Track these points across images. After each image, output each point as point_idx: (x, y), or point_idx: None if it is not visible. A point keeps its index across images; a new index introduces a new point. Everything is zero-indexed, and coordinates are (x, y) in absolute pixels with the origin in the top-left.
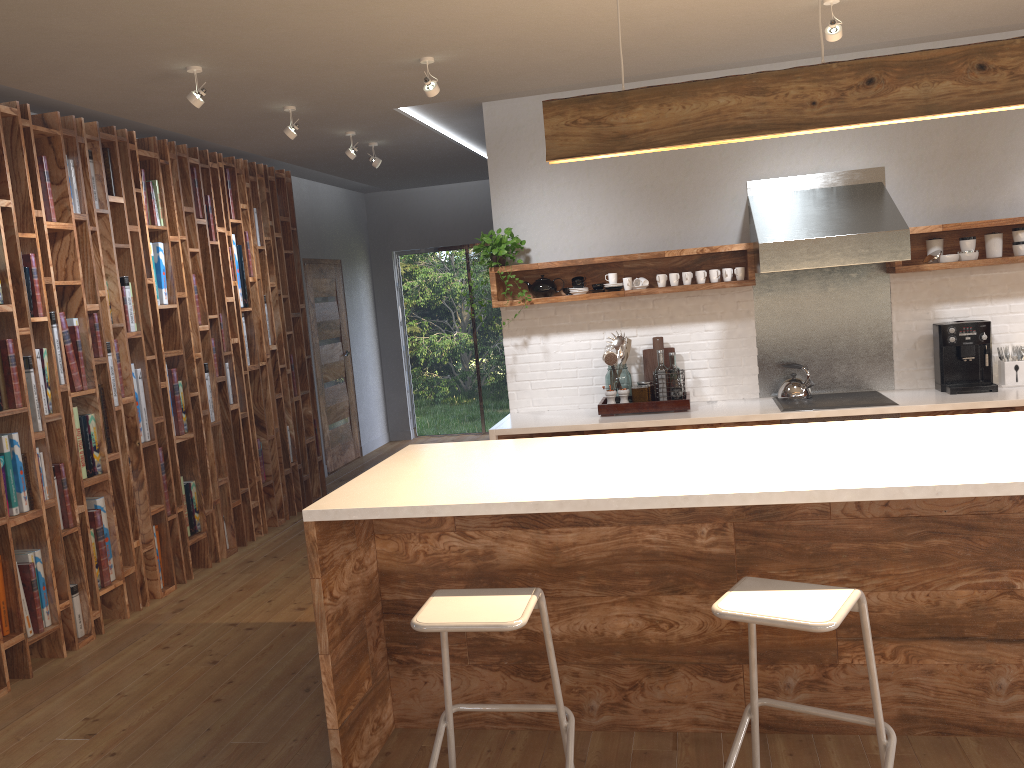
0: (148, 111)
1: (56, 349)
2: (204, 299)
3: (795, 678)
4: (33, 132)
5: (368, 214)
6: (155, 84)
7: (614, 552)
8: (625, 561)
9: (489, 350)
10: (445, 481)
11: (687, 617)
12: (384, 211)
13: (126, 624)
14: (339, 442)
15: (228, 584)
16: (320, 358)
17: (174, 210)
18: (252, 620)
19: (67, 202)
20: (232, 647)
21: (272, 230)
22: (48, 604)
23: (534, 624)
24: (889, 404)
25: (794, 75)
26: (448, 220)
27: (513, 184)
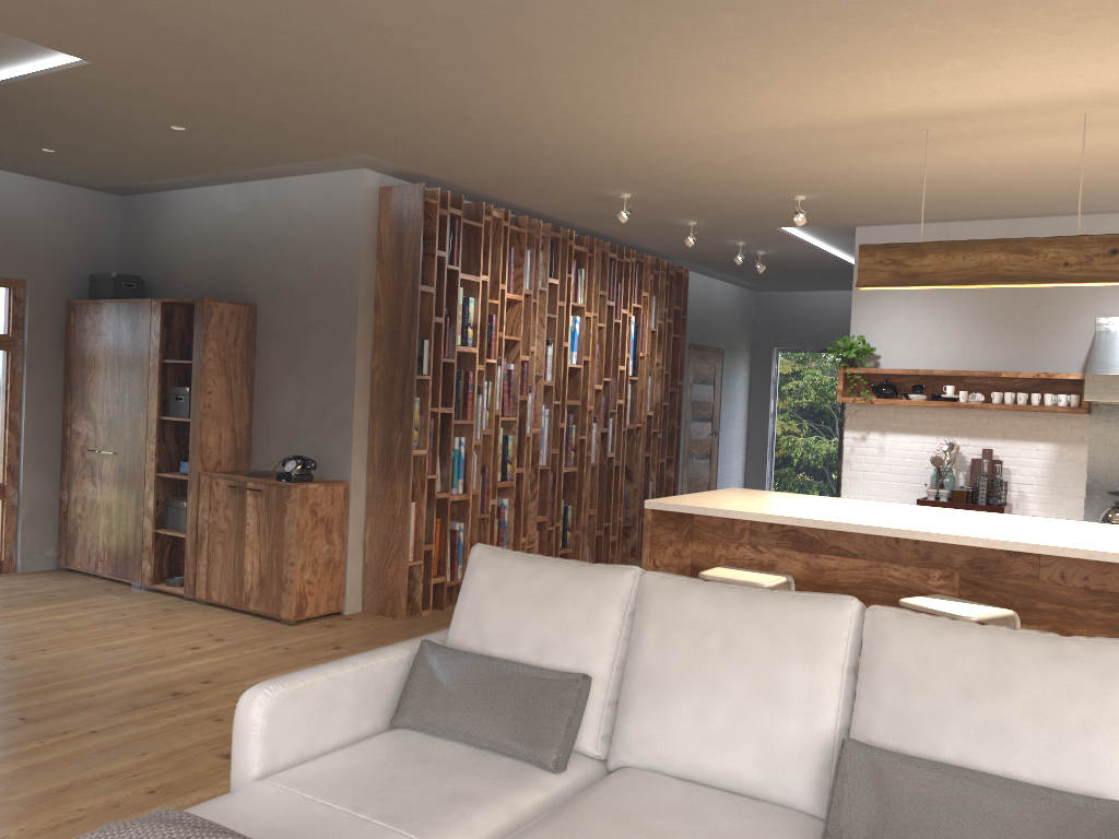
0: (587, 218)
1: (497, 384)
2: (602, 364)
3: None
4: (509, 229)
5: (756, 311)
6: (596, 202)
7: (864, 580)
8: (871, 588)
9: None
10: (745, 503)
11: None
12: (771, 309)
13: None
14: None
15: None
16: (689, 433)
17: (592, 292)
18: None
19: (521, 280)
20: None
21: (665, 316)
22: (461, 563)
23: None
24: None
25: (1053, 242)
26: (831, 324)
27: (873, 298)
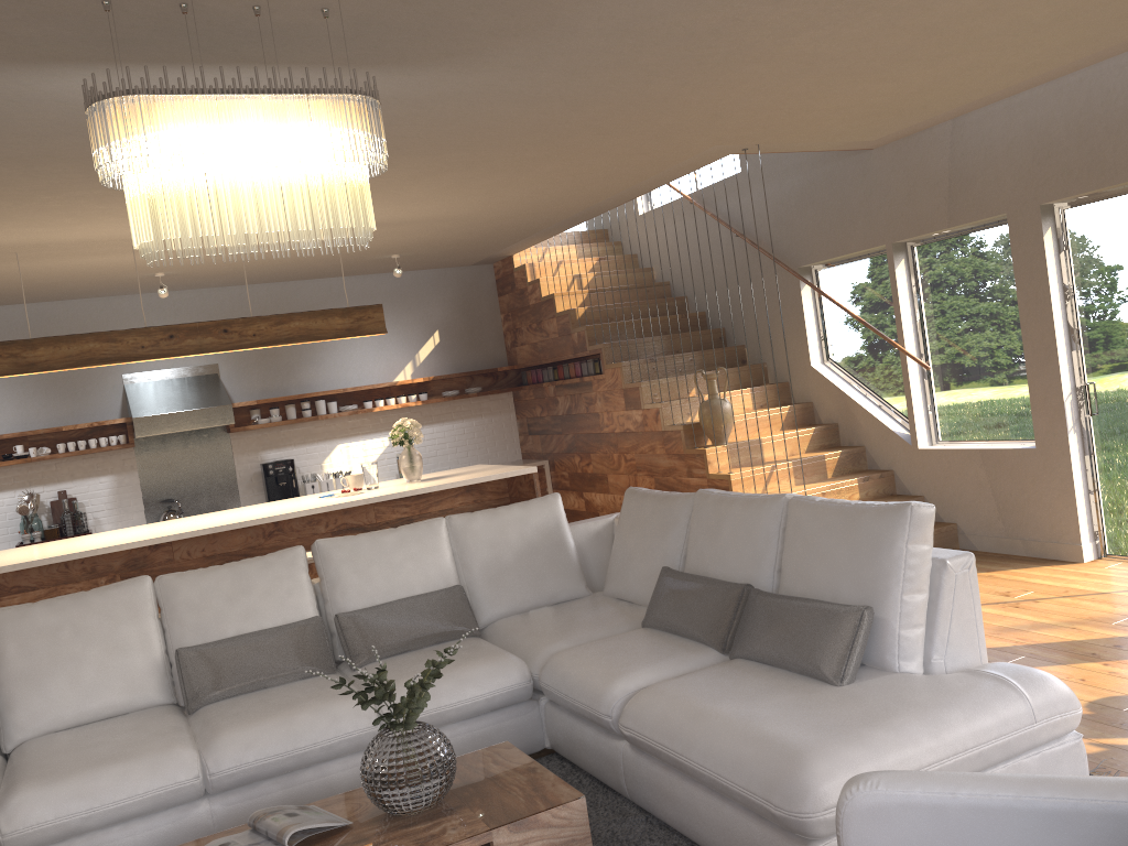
0: None
1: None
2: None
3: None
4: None
5: None
6: None
7: None
8: None
9: None
10: None
11: None
12: None
13: None
14: None
15: None
16: None
17: None
18: None
19: None
20: None
21: None
22: None
23: None
24: None
25: (131, 332)
26: None
27: None
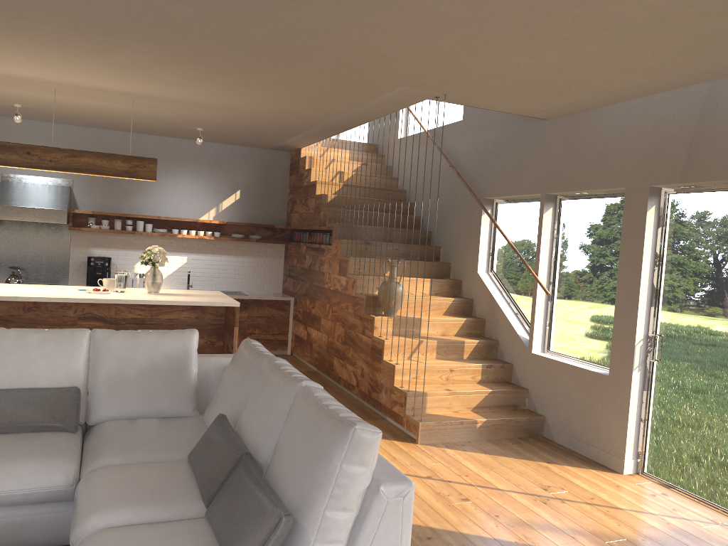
0: None
1: None
2: None
3: None
4: None
5: None
6: None
7: None
8: None
9: None
10: None
11: None
12: None
13: None
14: None
15: None
16: None
17: None
18: None
19: None
20: None
21: None
22: None
23: None
24: None
25: None
26: None
27: None
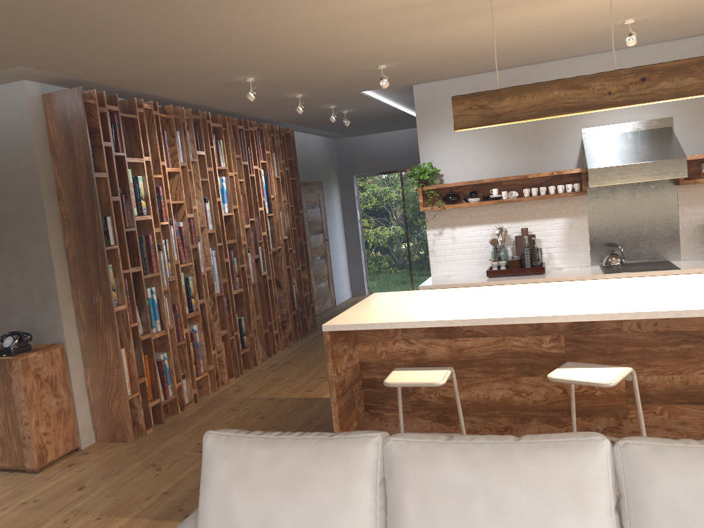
0: (219, 101)
1: (172, 240)
2: (247, 209)
3: (602, 425)
4: (159, 117)
5: (338, 152)
6: (226, 88)
7: (494, 352)
8: (501, 357)
9: (416, 237)
10: (398, 311)
11: (537, 389)
12: (348, 150)
13: (210, 397)
14: (322, 296)
15: (264, 377)
16: (310, 244)
17: (230, 157)
18: (281, 396)
19: (176, 156)
20: (272, 410)
21: (283, 166)
22: (170, 383)
23: (448, 393)
24: (674, 269)
25: (598, 77)
26: (389, 154)
27: (432, 135)
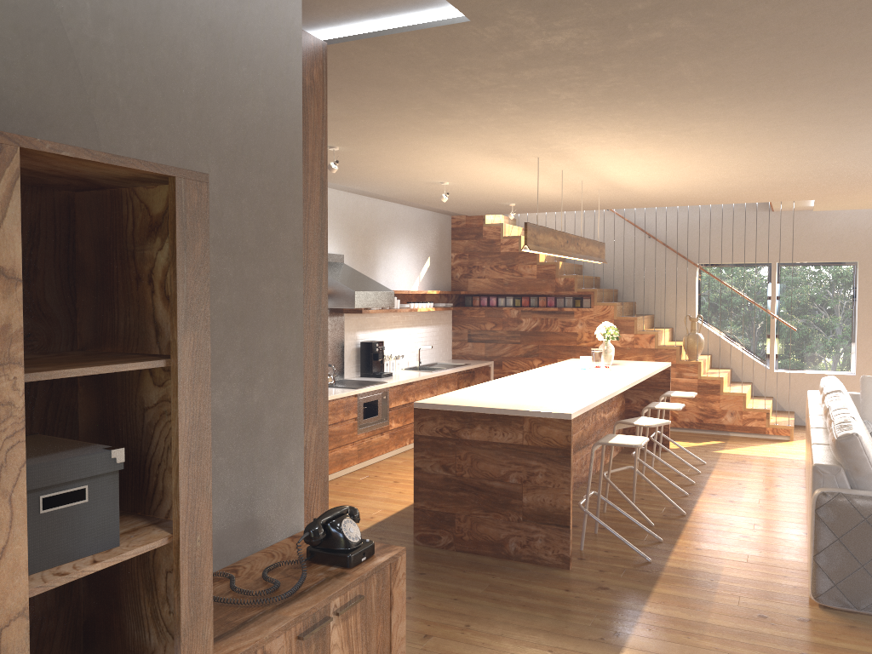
0: None
1: None
2: None
3: None
4: None
5: None
6: None
7: None
8: None
9: None
10: (540, 402)
11: None
12: None
13: None
14: None
15: None
16: None
17: None
18: None
19: None
20: None
21: None
22: None
23: None
24: (385, 382)
25: (559, 234)
26: None
27: None
